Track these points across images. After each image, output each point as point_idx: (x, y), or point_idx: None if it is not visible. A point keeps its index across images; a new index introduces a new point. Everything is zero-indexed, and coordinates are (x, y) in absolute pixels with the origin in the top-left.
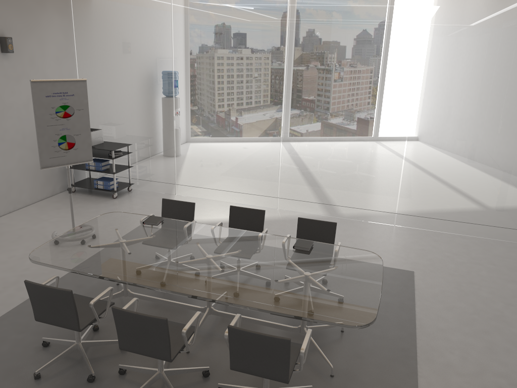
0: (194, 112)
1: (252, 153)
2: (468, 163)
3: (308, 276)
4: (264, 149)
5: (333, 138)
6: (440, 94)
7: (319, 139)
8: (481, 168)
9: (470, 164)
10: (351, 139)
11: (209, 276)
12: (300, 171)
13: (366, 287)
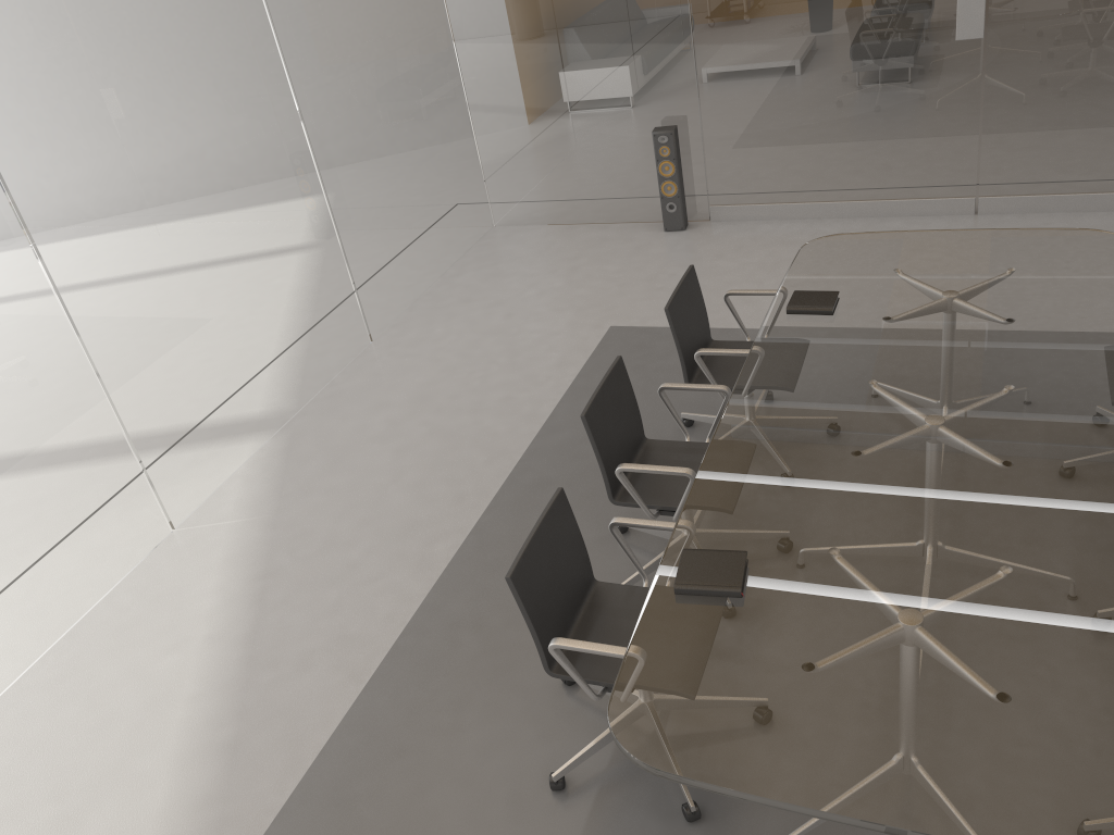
0: None
1: (9, 428)
2: (395, 126)
3: (967, 288)
4: (39, 383)
5: (186, 216)
6: None
7: (160, 243)
8: (411, 126)
9: (398, 127)
10: (221, 193)
11: (1059, 396)
12: (167, 371)
13: (977, 239)
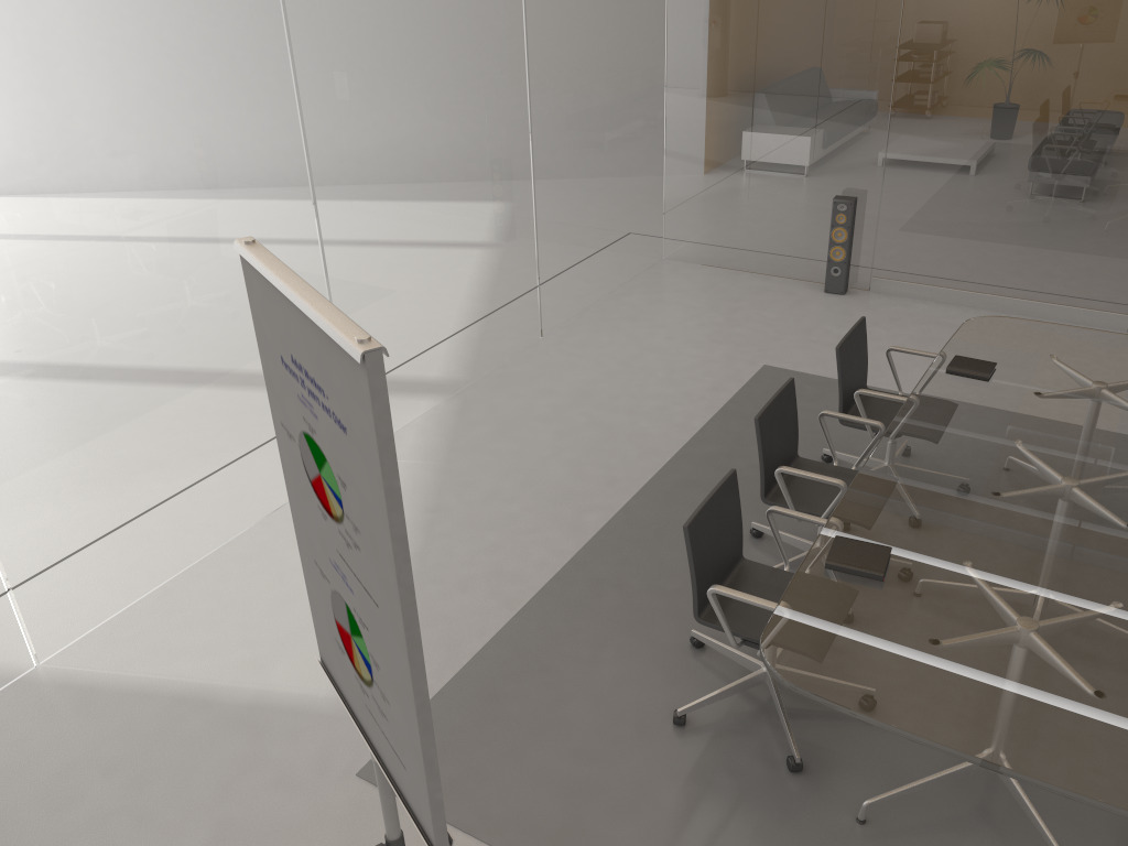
0: (13, 288)
1: None
2: (602, 151)
3: (1116, 382)
4: None
5: (426, 191)
6: (558, 16)
7: (401, 209)
8: (614, 153)
9: (604, 152)
10: (456, 178)
11: None
12: (382, 319)
13: None
